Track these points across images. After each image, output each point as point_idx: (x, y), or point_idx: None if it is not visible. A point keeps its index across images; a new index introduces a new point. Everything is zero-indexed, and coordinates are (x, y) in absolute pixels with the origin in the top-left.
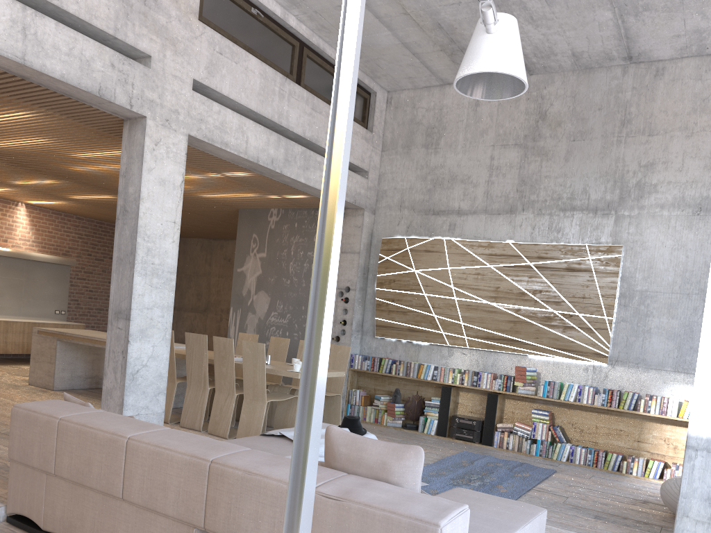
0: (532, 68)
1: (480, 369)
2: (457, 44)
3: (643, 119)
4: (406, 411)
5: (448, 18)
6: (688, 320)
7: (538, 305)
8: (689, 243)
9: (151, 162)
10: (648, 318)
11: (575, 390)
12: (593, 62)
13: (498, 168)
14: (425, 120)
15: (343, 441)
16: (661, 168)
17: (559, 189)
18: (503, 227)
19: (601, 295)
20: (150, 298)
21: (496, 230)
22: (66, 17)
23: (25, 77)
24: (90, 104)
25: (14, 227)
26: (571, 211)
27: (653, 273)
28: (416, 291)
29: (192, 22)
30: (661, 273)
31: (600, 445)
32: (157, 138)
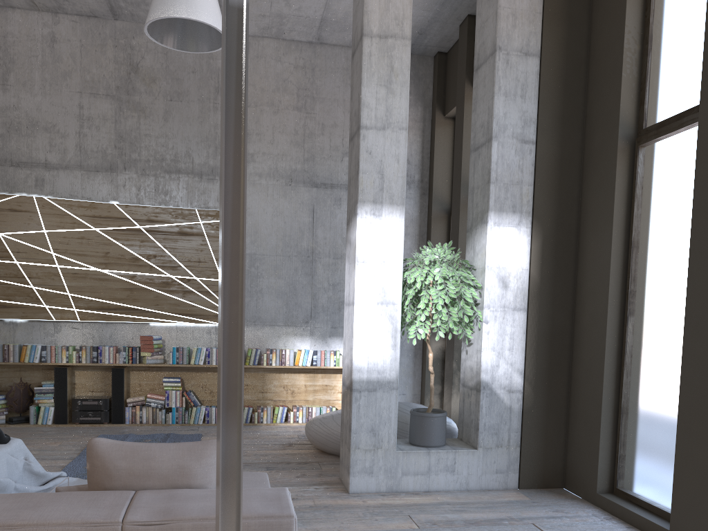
0: (119, 13)
1: (97, 343)
2: None
3: None
4: (10, 403)
5: None
6: (291, 279)
7: (154, 271)
8: (286, 210)
9: None
10: (259, 279)
11: (205, 353)
12: None
13: (90, 119)
14: None
15: (119, 453)
16: (256, 140)
17: (162, 149)
18: (105, 187)
19: (216, 259)
20: None
21: (97, 189)
22: None
23: None
24: None
25: None
26: (176, 173)
27: (259, 238)
28: (4, 259)
29: None
30: (266, 238)
31: None
32: None
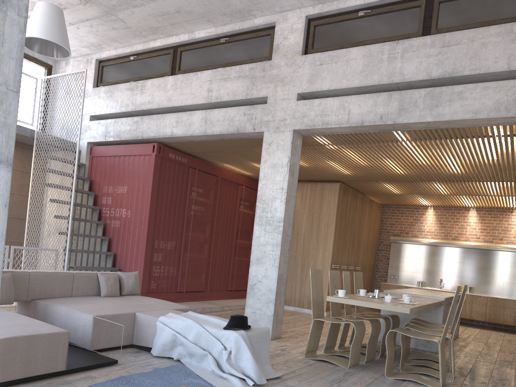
0: None
1: None
2: None
3: None
4: None
5: None
6: None
7: None
8: None
9: (266, 156)
10: None
11: None
12: None
13: None
14: None
15: None
16: None
17: None
18: None
19: None
20: (264, 238)
21: None
22: (230, 103)
23: (222, 139)
24: (252, 137)
25: (509, 228)
26: None
27: None
28: None
29: (296, 59)
30: None
31: None
32: (270, 141)
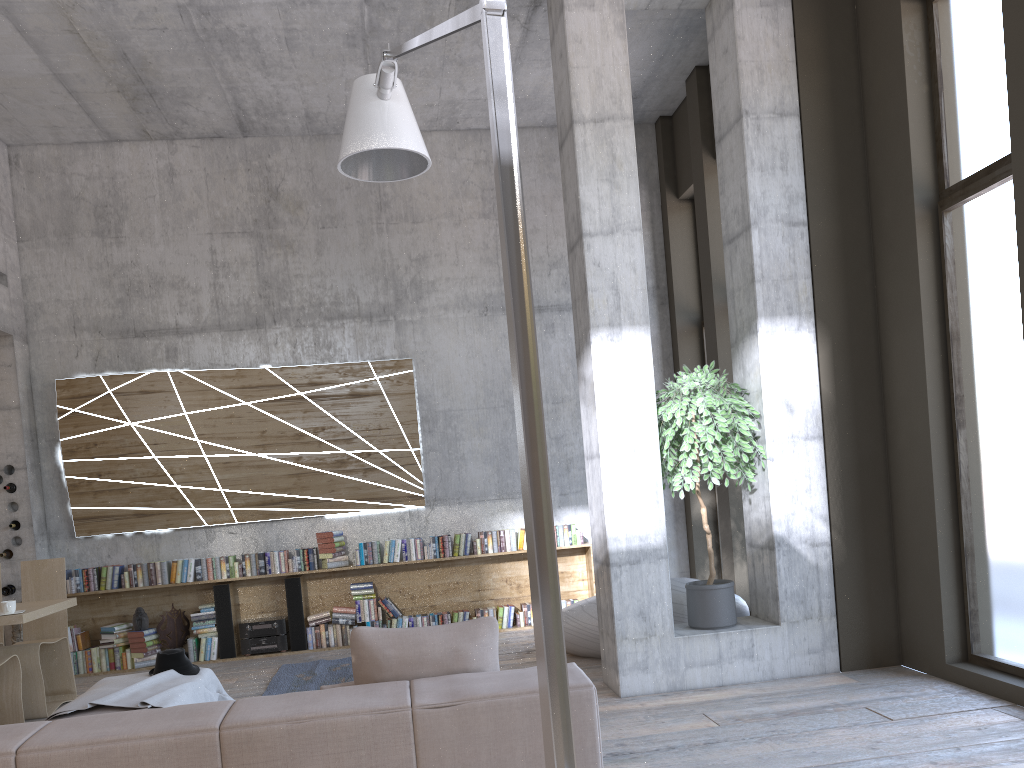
0: (250, 128)
1: (262, 549)
2: (146, 85)
3: (402, 203)
4: (162, 637)
5: (141, 47)
6: (501, 437)
7: (325, 447)
8: (484, 348)
9: None
10: (459, 443)
11: (400, 546)
12: (329, 127)
13: (225, 265)
14: (90, 194)
15: (386, 641)
16: (435, 263)
17: (318, 291)
18: (252, 348)
19: (401, 422)
20: None
21: (242, 352)
22: None
23: None
24: None
25: None
26: (339, 319)
27: (453, 388)
28: (139, 455)
29: None
30: (462, 387)
31: (438, 607)
32: None
